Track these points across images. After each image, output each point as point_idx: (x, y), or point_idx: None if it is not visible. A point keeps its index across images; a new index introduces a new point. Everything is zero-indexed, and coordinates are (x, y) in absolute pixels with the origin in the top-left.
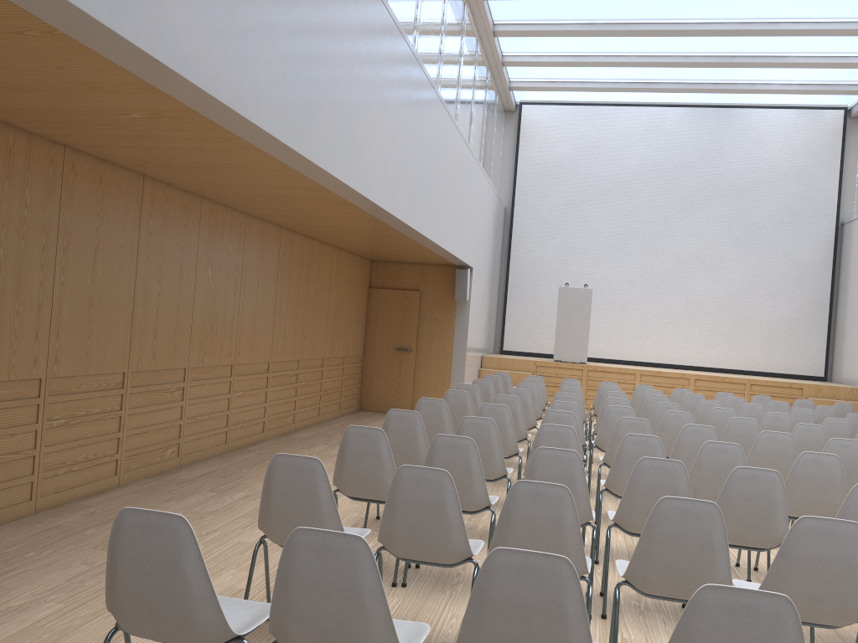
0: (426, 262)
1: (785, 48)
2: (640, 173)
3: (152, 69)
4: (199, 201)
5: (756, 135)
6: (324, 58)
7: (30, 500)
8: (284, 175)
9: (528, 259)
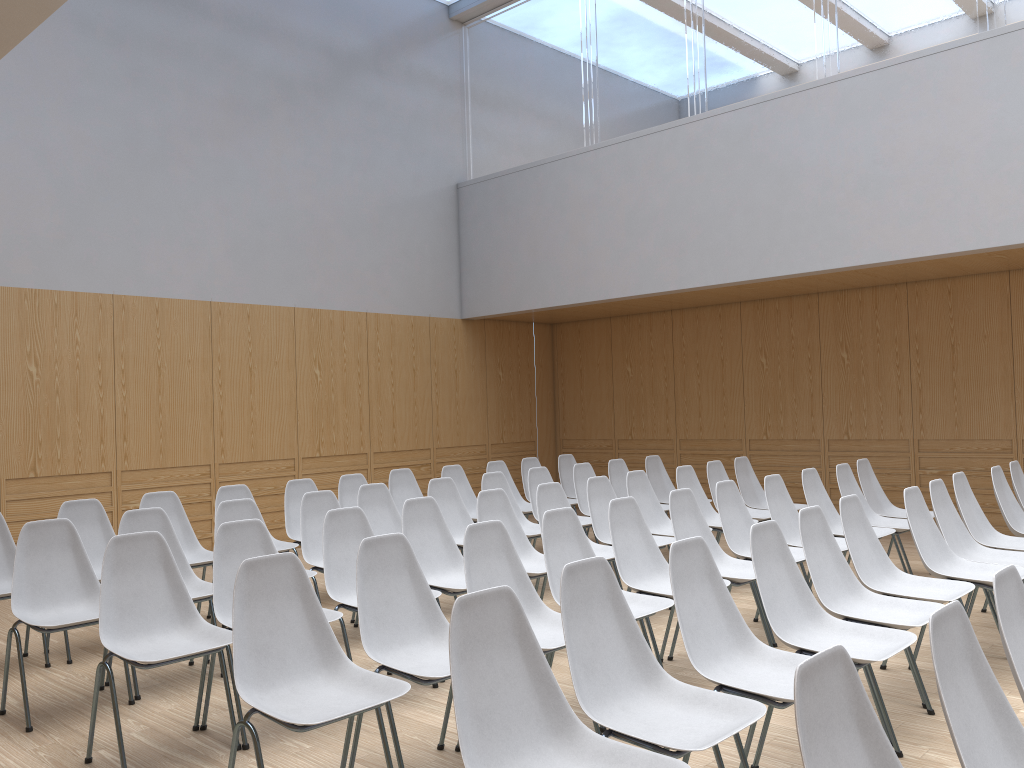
0: None
1: None
2: None
3: (877, 264)
4: None
5: None
6: None
7: None
8: None
9: None
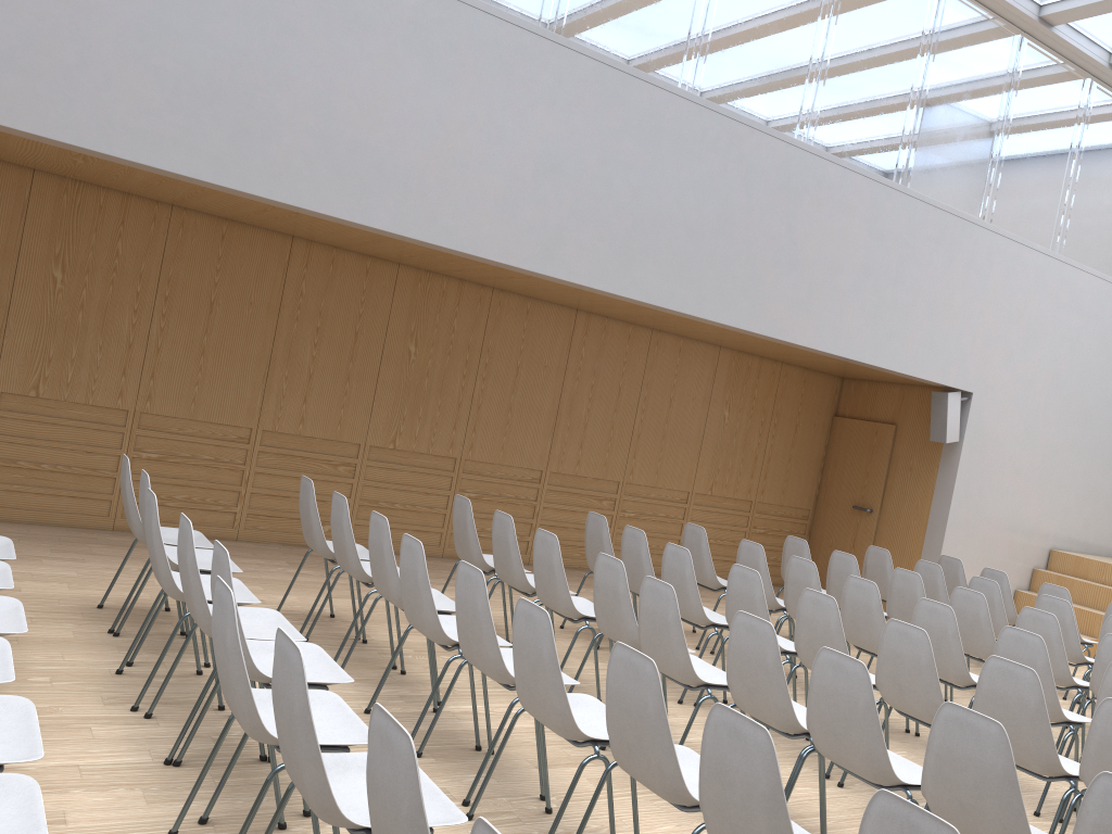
0: (898, 380)
1: None
2: None
3: None
4: (394, 267)
5: None
6: (285, 84)
7: (108, 517)
8: (320, 219)
9: None
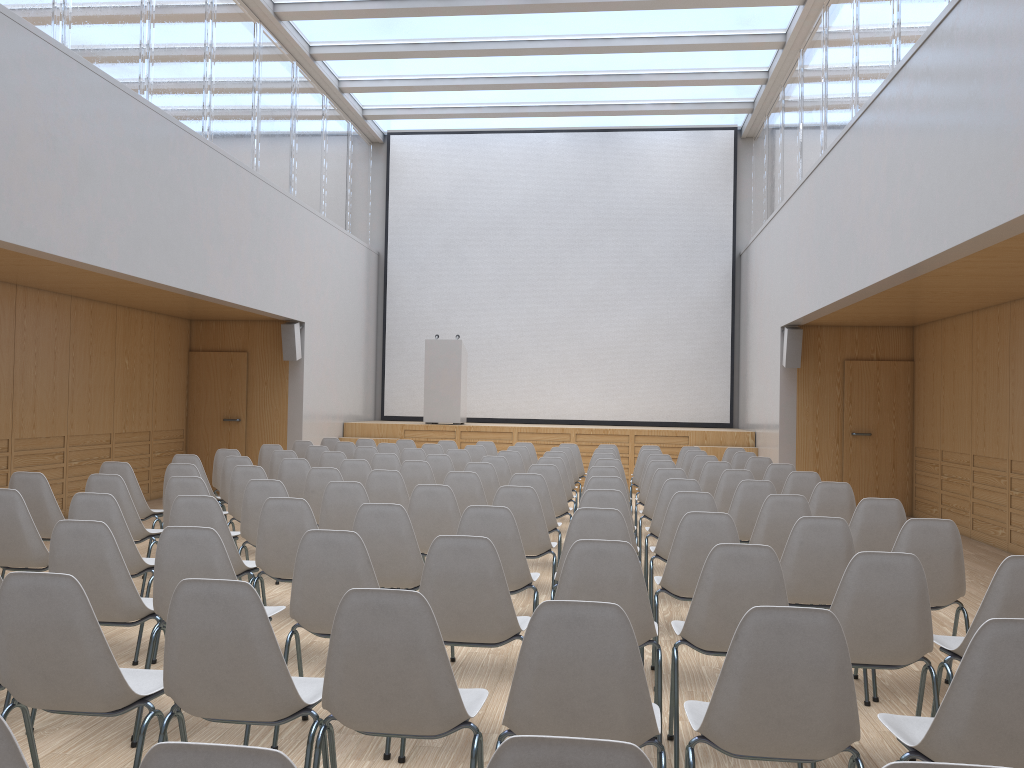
0: (248, 318)
1: (636, 66)
2: (524, 208)
3: None
4: None
5: (644, 160)
6: None
7: None
8: None
9: (406, 310)
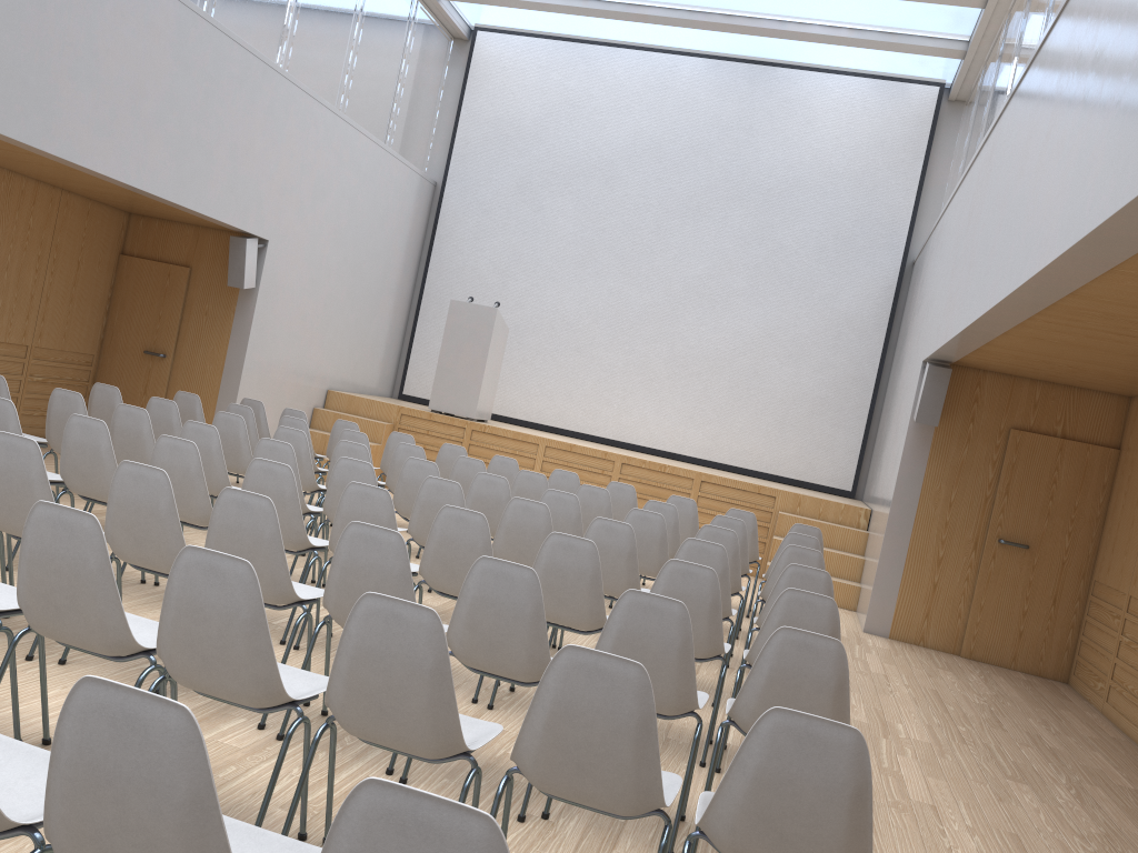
0: (194, 222)
1: None
2: (630, 152)
3: None
4: None
5: (805, 112)
6: None
7: None
8: None
9: (455, 263)
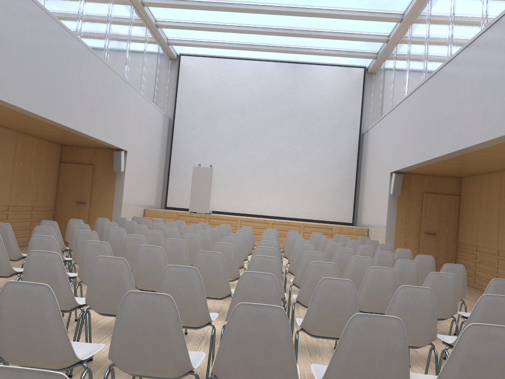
0: (95, 146)
1: (319, 26)
2: (250, 100)
3: None
4: None
5: (316, 80)
6: None
7: None
8: None
9: (183, 150)
